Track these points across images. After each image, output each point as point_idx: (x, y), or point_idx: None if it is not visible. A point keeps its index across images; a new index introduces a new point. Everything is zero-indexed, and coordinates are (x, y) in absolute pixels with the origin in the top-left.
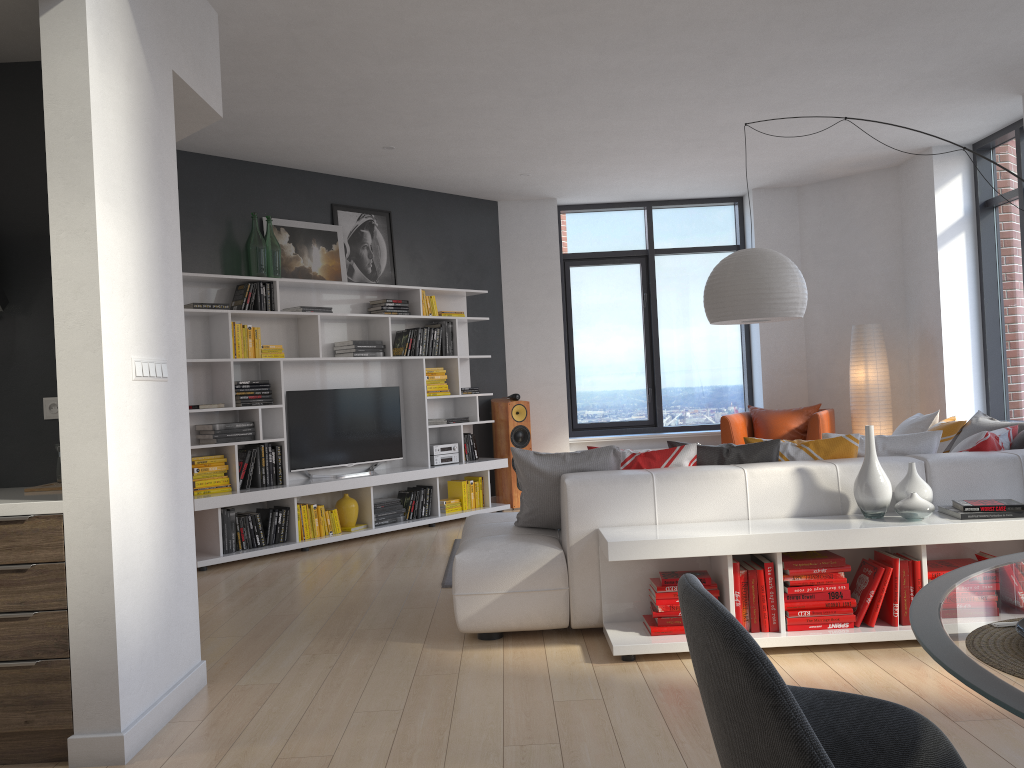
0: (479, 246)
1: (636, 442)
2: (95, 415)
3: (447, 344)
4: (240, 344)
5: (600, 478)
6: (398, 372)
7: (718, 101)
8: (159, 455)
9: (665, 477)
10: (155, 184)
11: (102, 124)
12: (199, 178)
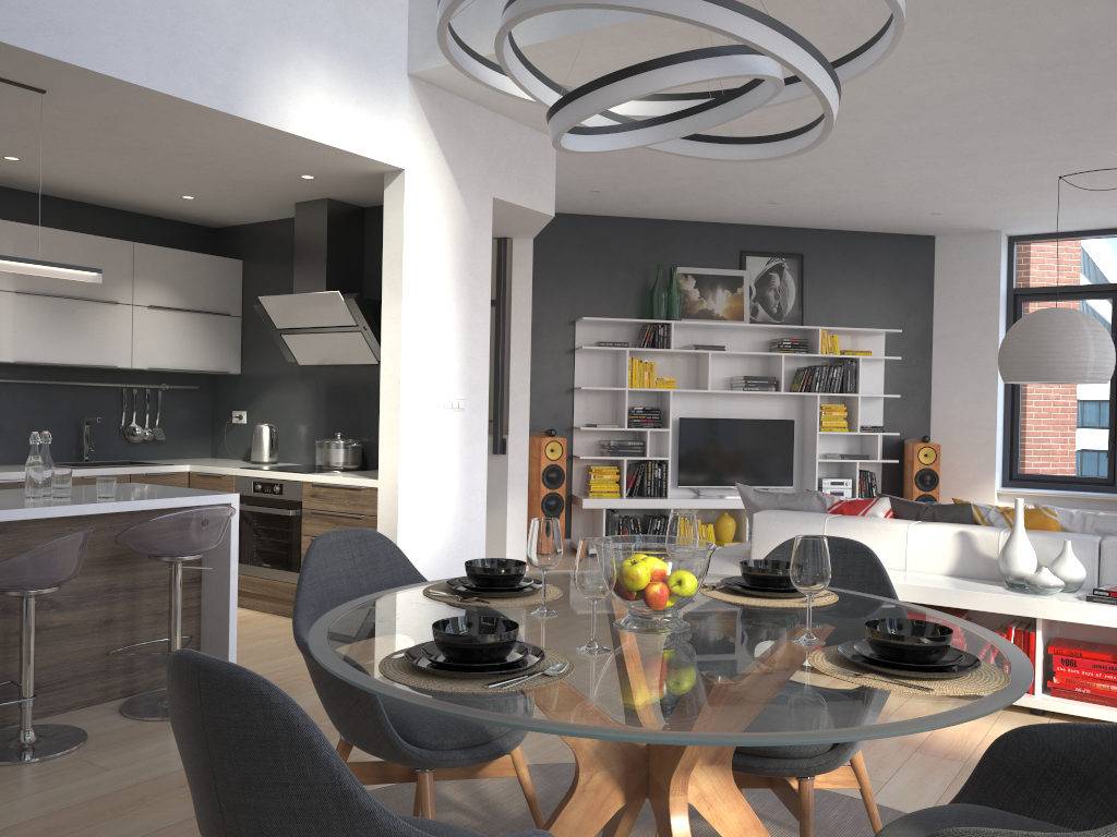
0: (907, 283)
1: (1080, 501)
2: (395, 431)
3: (848, 382)
4: (636, 376)
5: (781, 516)
6: (798, 406)
7: (1079, 142)
8: (451, 459)
9: (835, 522)
10: (465, 280)
11: (413, 252)
12: (619, 237)
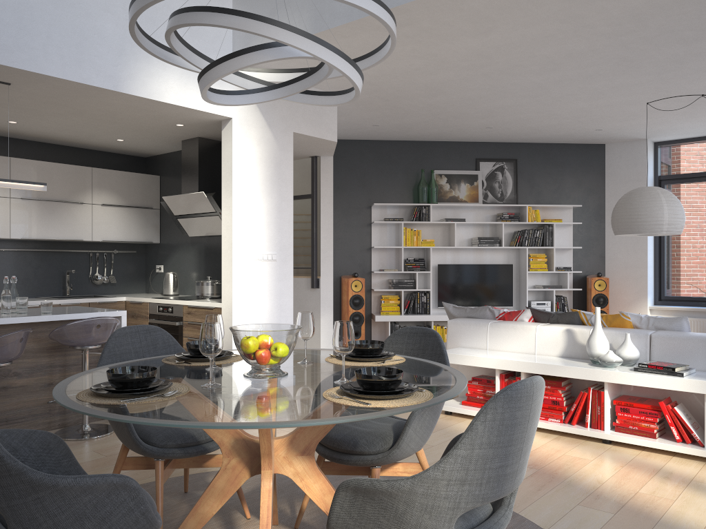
0: (586, 175)
1: (704, 313)
2: (230, 273)
3: (547, 239)
4: (409, 239)
5: (463, 321)
6: (516, 255)
7: (669, 80)
8: (268, 290)
9: (494, 325)
10: (275, 182)
11: (239, 166)
12: (397, 153)
